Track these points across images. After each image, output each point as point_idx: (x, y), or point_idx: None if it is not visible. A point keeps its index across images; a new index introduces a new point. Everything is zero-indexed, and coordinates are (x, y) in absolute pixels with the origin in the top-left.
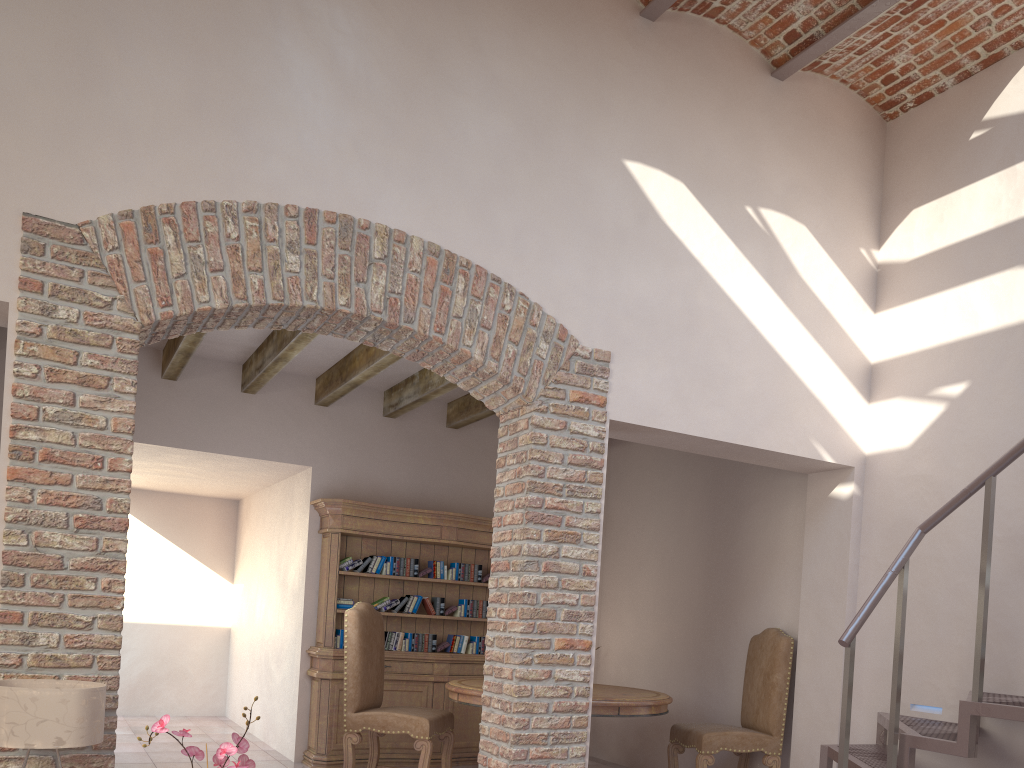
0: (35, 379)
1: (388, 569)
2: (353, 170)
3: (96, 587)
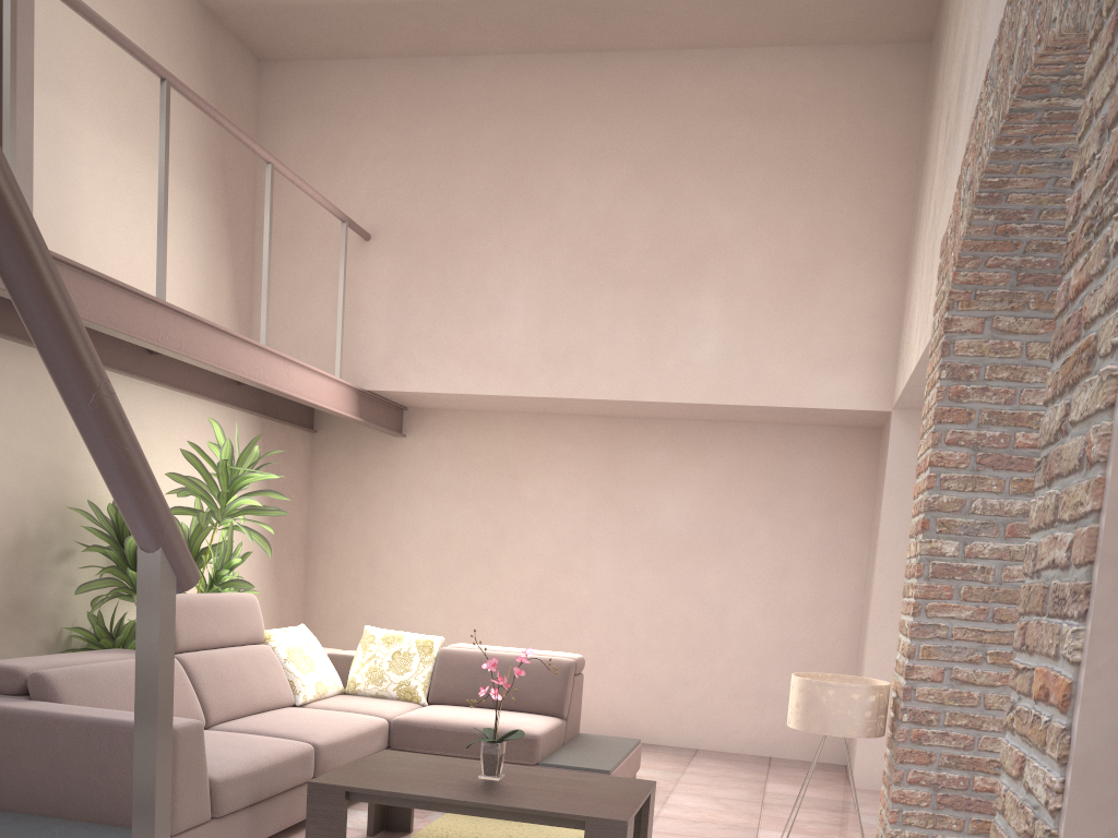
0: (927, 397)
1: None
2: None
3: (912, 593)
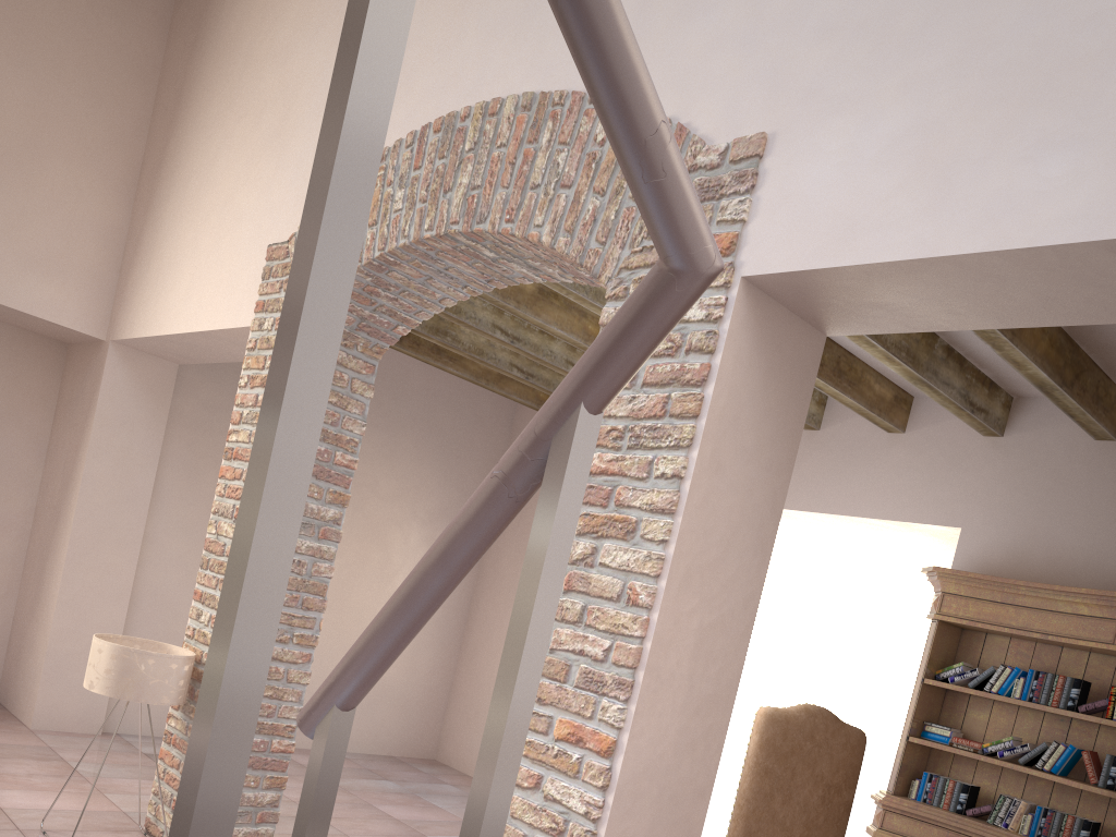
0: (246, 388)
1: (1018, 689)
2: (471, 51)
3: None
